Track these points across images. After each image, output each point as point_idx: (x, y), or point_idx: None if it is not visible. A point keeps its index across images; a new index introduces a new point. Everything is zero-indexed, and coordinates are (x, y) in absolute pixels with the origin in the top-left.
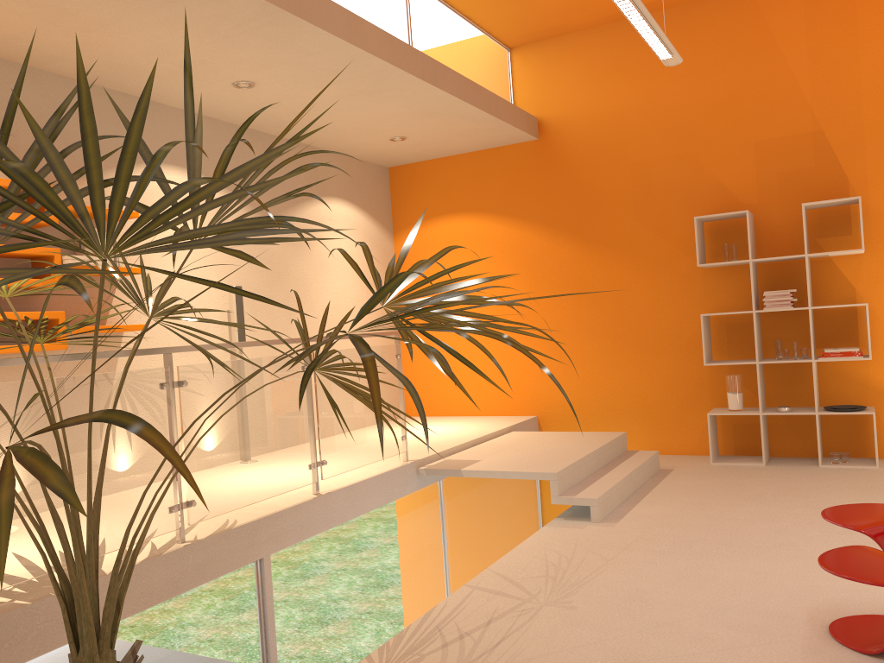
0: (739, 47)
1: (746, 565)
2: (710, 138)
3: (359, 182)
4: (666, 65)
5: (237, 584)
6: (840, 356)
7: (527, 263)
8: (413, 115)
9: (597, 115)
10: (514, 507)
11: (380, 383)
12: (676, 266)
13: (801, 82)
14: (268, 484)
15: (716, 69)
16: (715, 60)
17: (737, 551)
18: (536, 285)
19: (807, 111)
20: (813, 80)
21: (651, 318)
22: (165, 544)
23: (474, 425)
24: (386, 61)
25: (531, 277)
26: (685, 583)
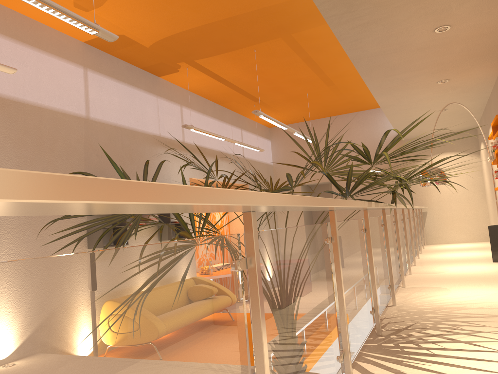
0: None
1: None
2: None
3: None
4: None
5: None
6: None
7: None
8: None
9: None
10: None
11: None
12: None
13: None
14: None
15: None
16: None
17: None
18: None
19: None
20: None
21: None
22: None
23: None
24: None
25: None
26: None
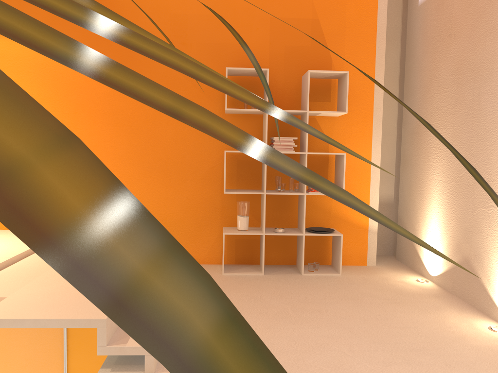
0: None
1: None
2: (237, 7)
3: None
4: None
5: None
6: None
7: (67, 89)
8: None
9: None
10: None
11: None
12: None
13: None
14: None
15: None
16: None
17: None
18: (75, 111)
19: (310, 2)
20: None
21: (178, 150)
22: None
23: (1, 241)
24: None
25: (70, 103)
26: None
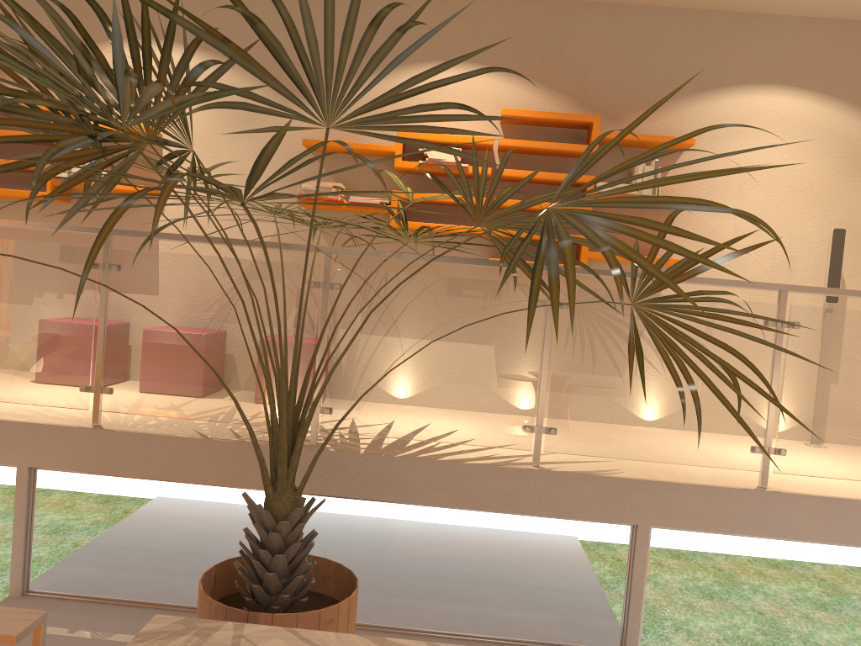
0: None
1: None
2: None
3: None
4: None
5: (599, 539)
6: None
7: None
8: None
9: None
10: None
11: None
12: None
13: None
14: (668, 447)
15: None
16: None
17: None
18: None
19: None
20: None
21: None
22: (524, 462)
23: None
24: None
25: None
26: None
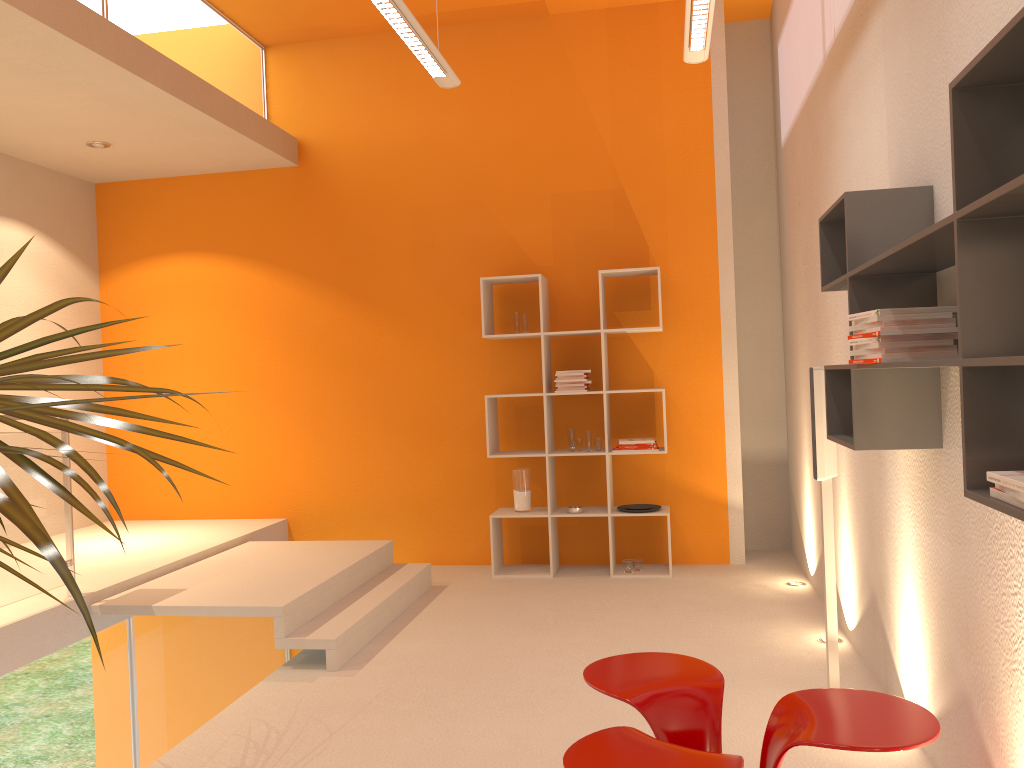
0: (537, 82)
1: (506, 727)
2: (502, 185)
3: (46, 199)
4: (440, 85)
5: None
6: (635, 448)
7: (280, 323)
8: (113, 113)
9: (372, 143)
10: (250, 640)
11: (28, 487)
12: (461, 335)
13: (602, 131)
14: None
15: (511, 104)
16: (510, 94)
17: (500, 705)
18: (290, 351)
19: (608, 165)
20: (615, 130)
21: (430, 397)
22: None
23: (198, 533)
24: (50, 27)
25: (284, 341)
26: (425, 762)
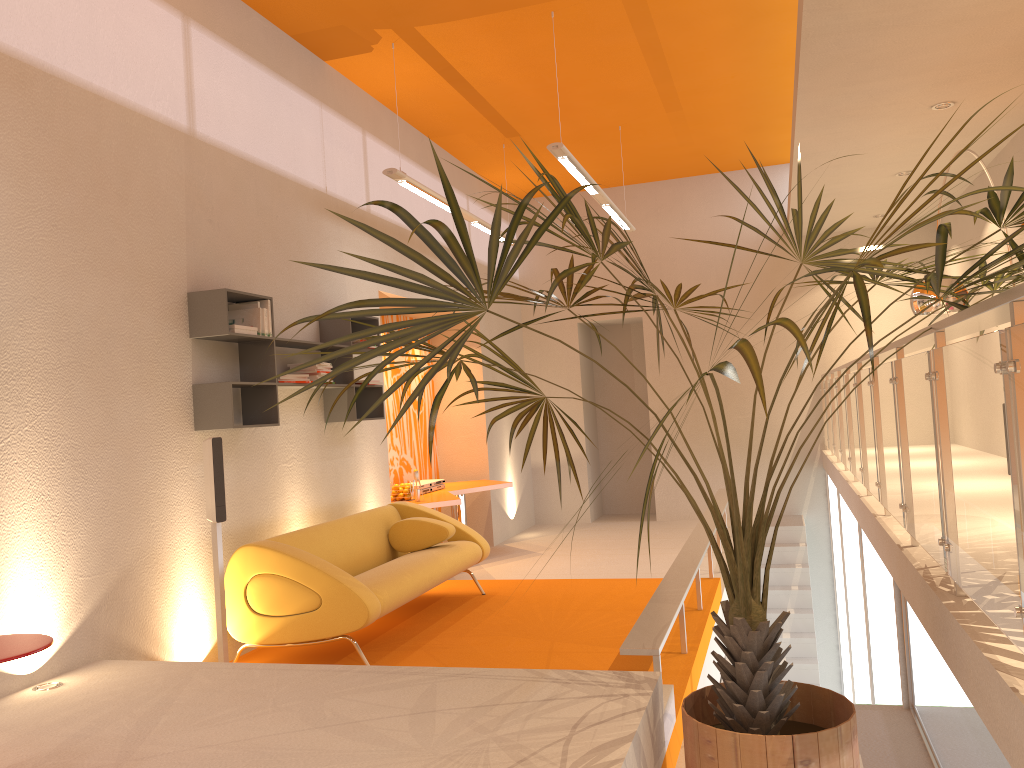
0: None
1: None
2: None
3: None
4: None
5: None
6: None
7: None
8: None
9: None
10: None
11: None
12: None
13: None
14: None
15: None
16: None
17: None
18: None
19: None
20: None
21: None
22: None
23: None
24: None
25: None
26: None
